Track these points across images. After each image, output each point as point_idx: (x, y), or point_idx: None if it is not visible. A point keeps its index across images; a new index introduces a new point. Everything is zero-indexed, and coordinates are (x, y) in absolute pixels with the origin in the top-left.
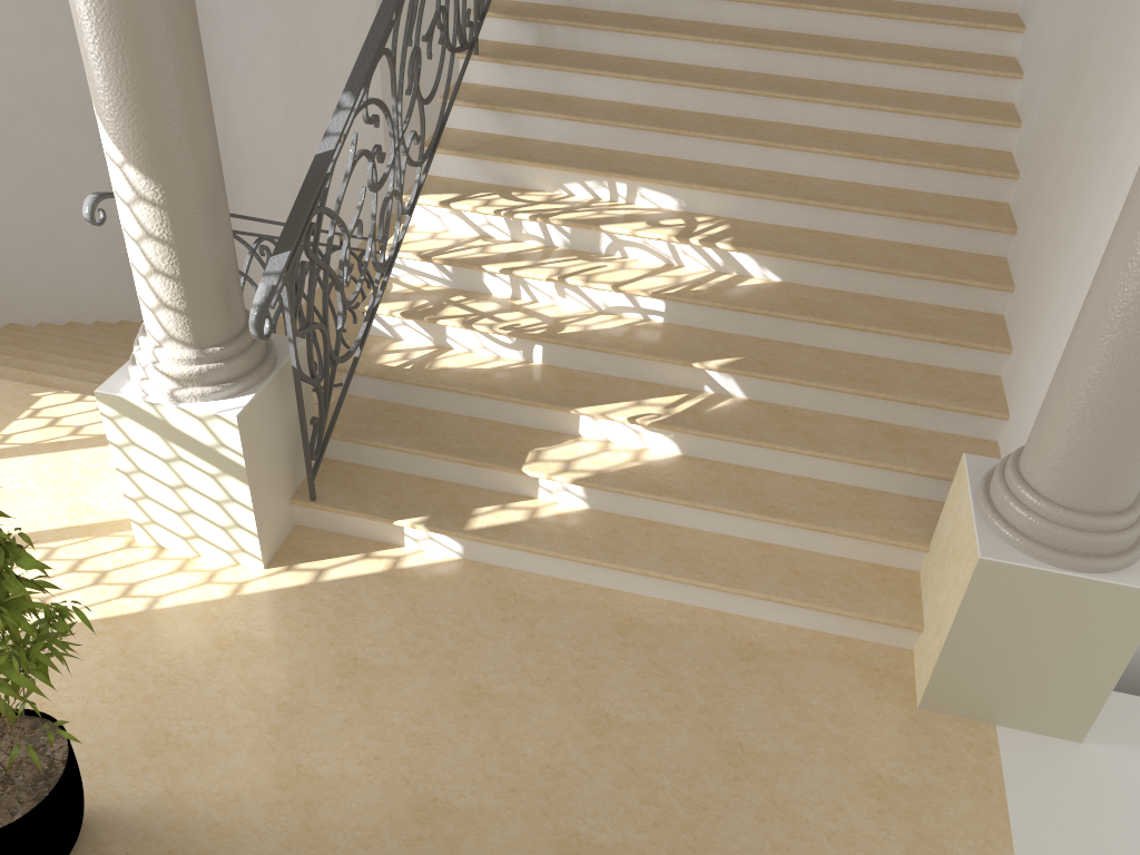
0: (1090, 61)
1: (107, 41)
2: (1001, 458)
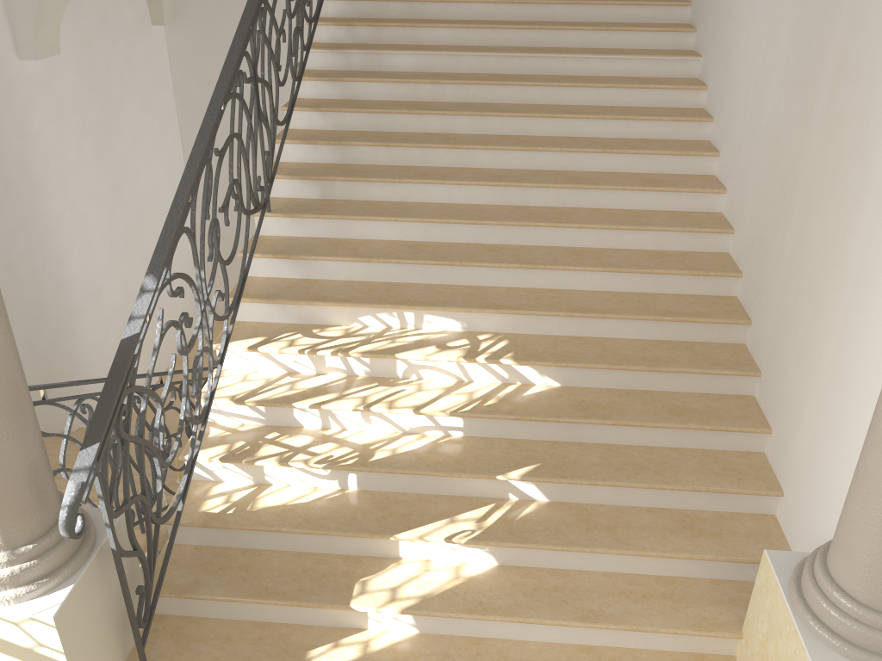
0: (798, 185)
1: None
2: (783, 531)
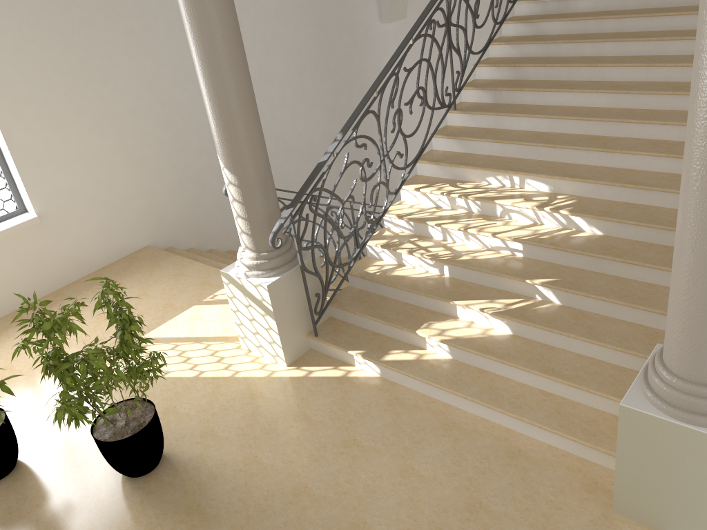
0: None
1: (213, 116)
2: None
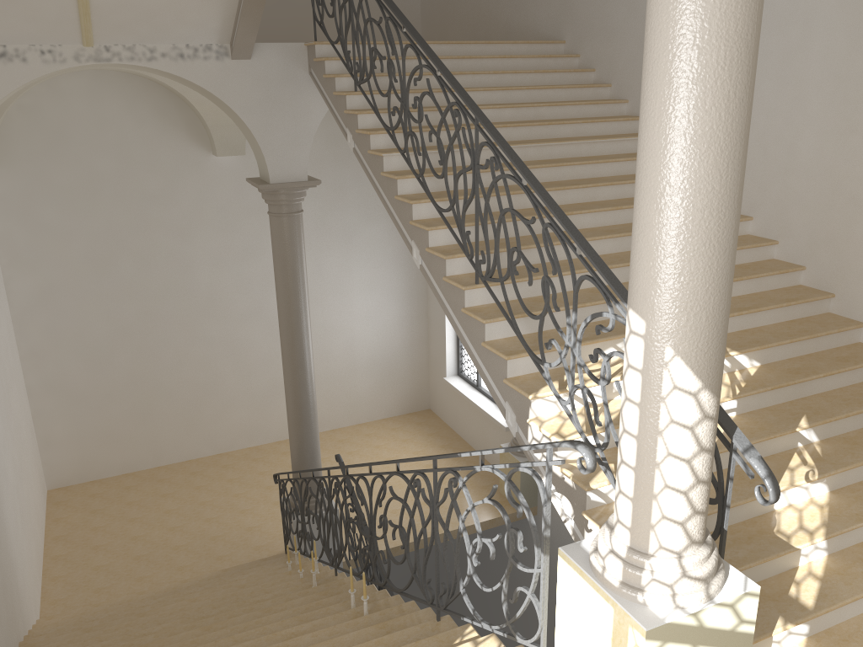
0: None
1: (719, 285)
2: None
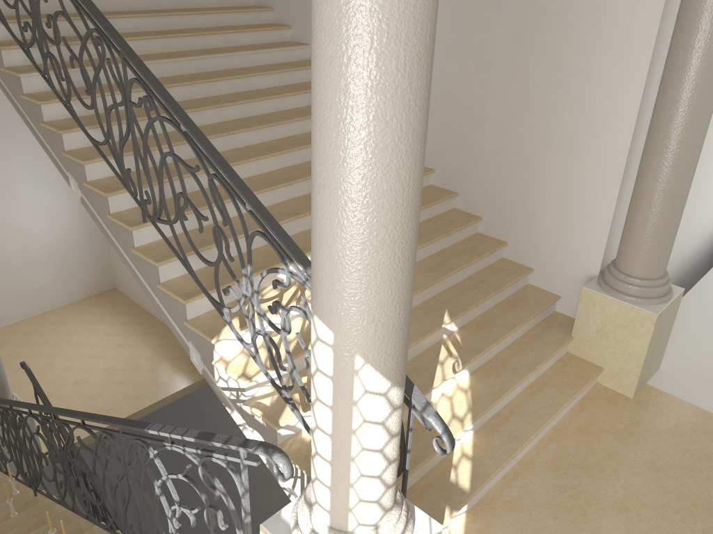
0: (489, 109)
1: (404, 292)
2: (540, 288)
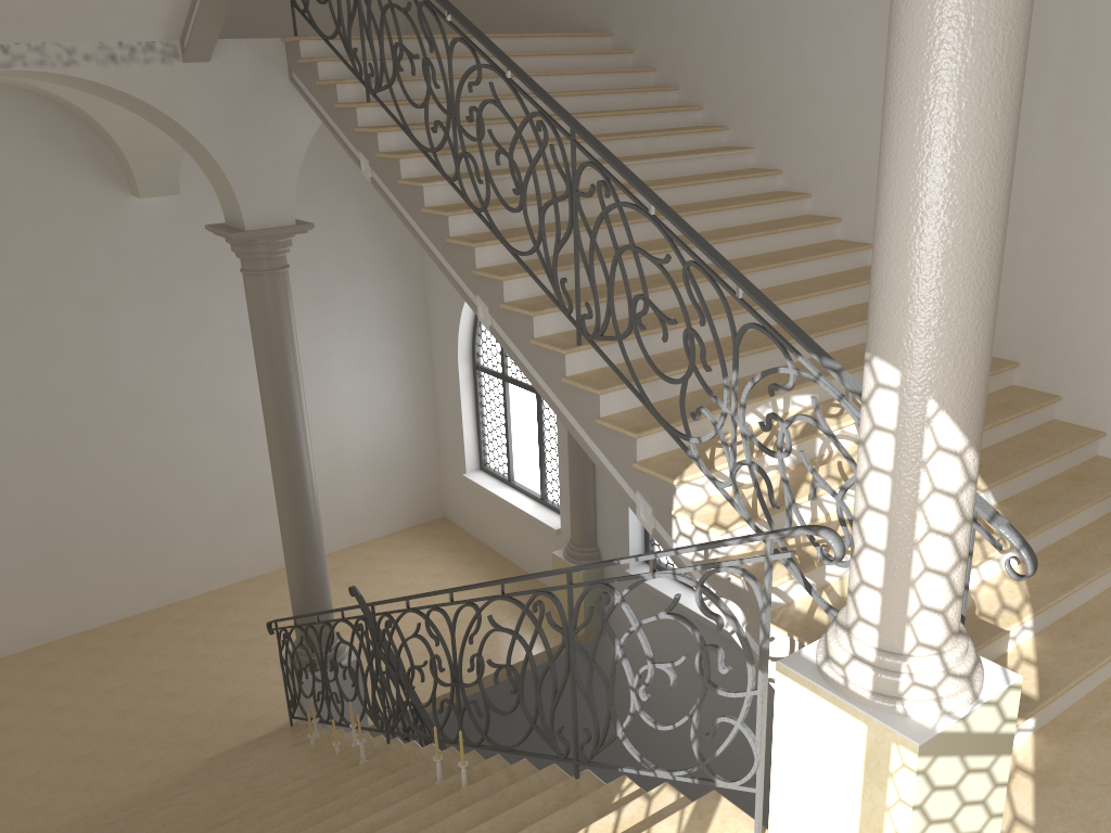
0: (1026, 206)
1: (988, 320)
2: None
